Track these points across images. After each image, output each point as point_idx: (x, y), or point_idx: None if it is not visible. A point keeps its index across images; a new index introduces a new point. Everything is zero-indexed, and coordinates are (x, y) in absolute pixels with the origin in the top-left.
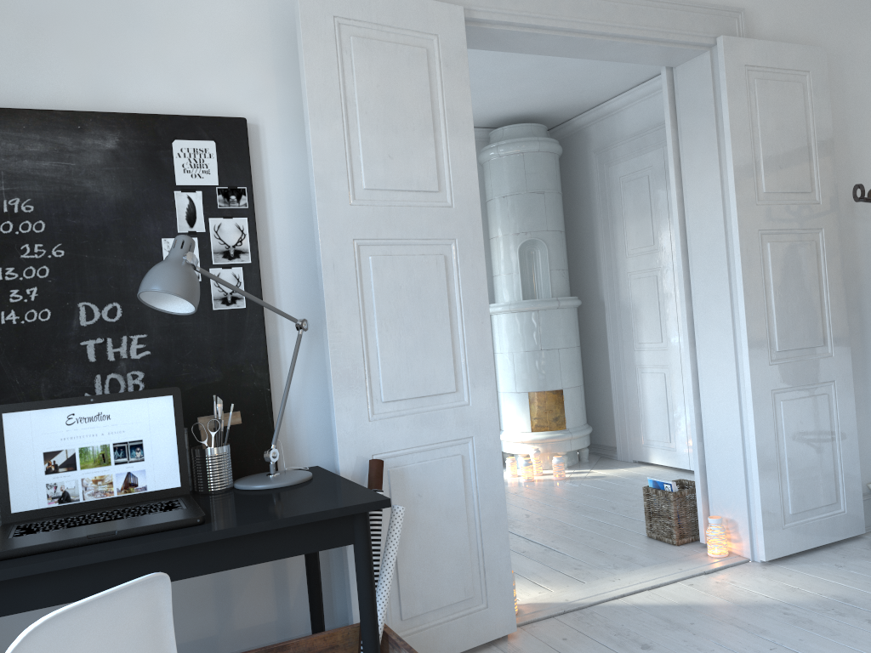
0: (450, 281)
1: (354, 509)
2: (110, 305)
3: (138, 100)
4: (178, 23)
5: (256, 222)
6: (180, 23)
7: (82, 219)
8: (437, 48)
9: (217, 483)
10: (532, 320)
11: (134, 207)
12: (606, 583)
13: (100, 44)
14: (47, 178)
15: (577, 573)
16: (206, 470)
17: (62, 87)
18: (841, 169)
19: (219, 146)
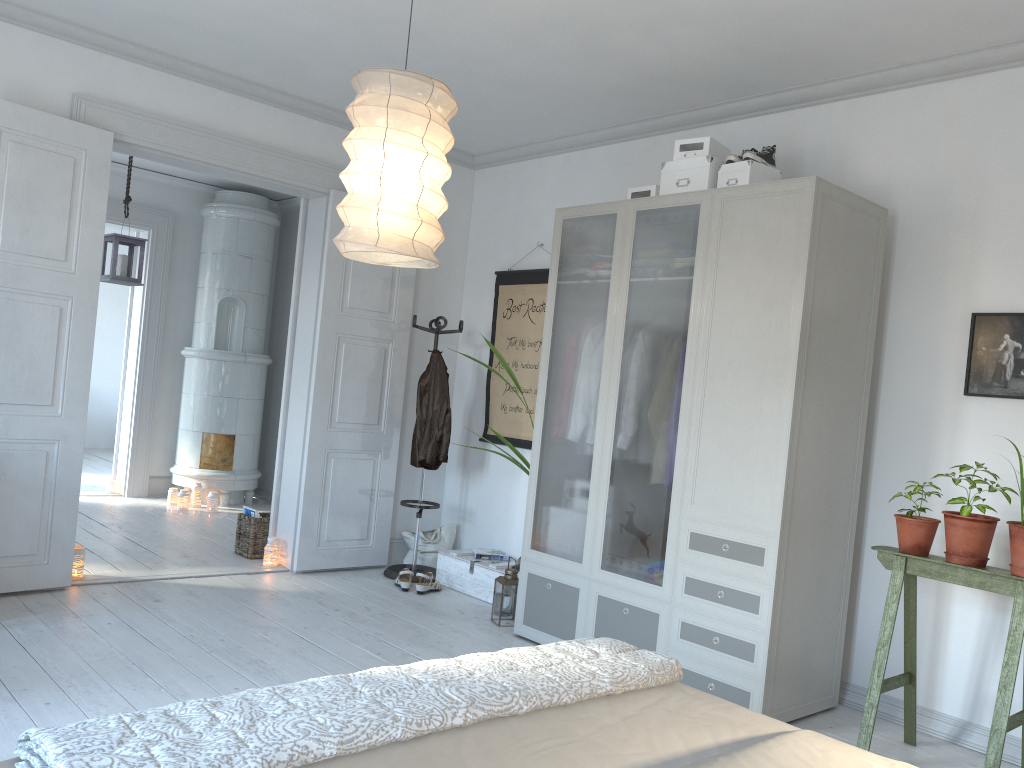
0: (63, 326)
1: None
2: None
3: None
4: None
5: None
6: None
7: None
8: (85, 159)
9: None
10: (218, 369)
11: None
12: (167, 571)
13: None
14: None
15: (154, 565)
16: None
17: None
18: (424, 300)
19: None
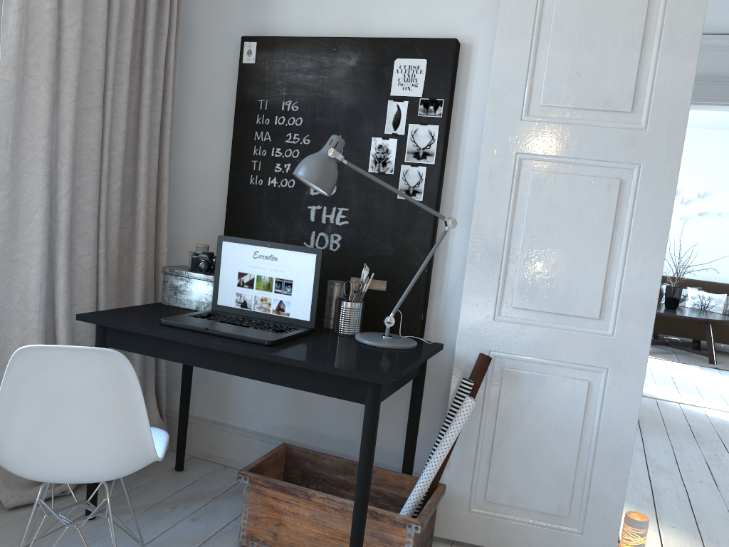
0: (622, 207)
1: (358, 376)
2: None
3: (383, 27)
4: None
5: (452, 130)
6: None
7: (324, 118)
8: None
9: (342, 328)
10: None
11: (359, 112)
12: None
13: None
14: (309, 87)
15: None
16: (337, 316)
17: (335, 19)
18: None
19: (429, 64)
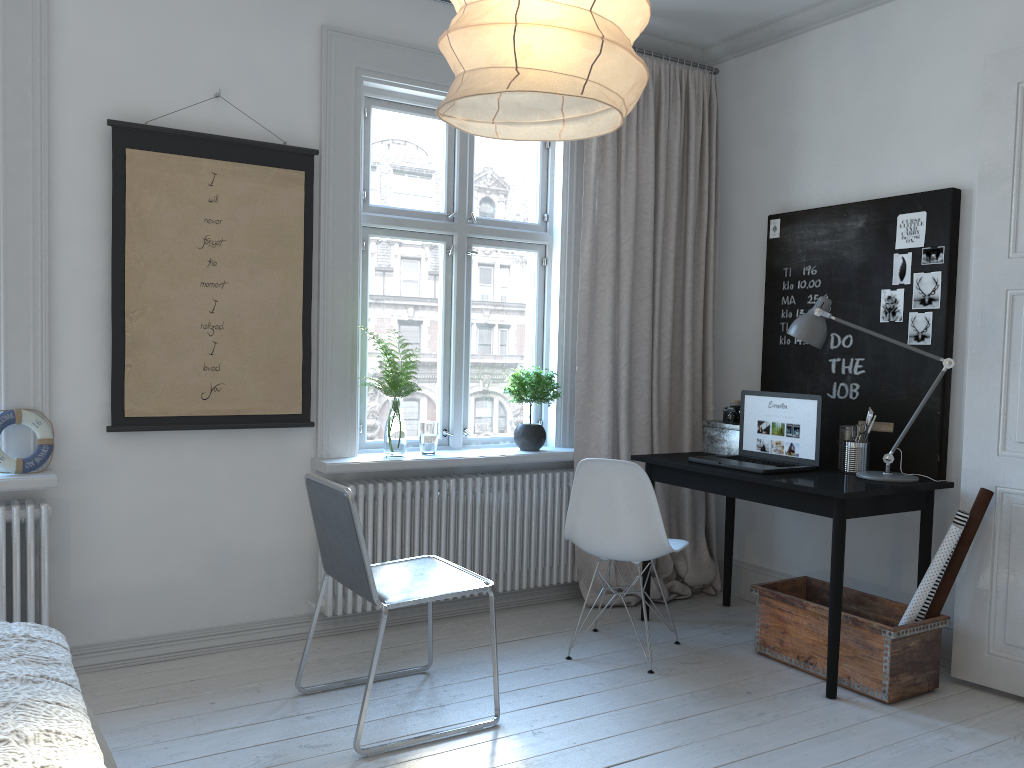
0: None
1: (820, 491)
2: (846, 336)
3: (889, 186)
4: (922, 118)
5: (959, 273)
6: (924, 118)
7: (838, 278)
8: None
9: (846, 466)
10: None
11: (868, 268)
12: None
13: (871, 150)
14: (824, 252)
15: None
16: (842, 456)
17: (847, 186)
18: None
19: (928, 215)
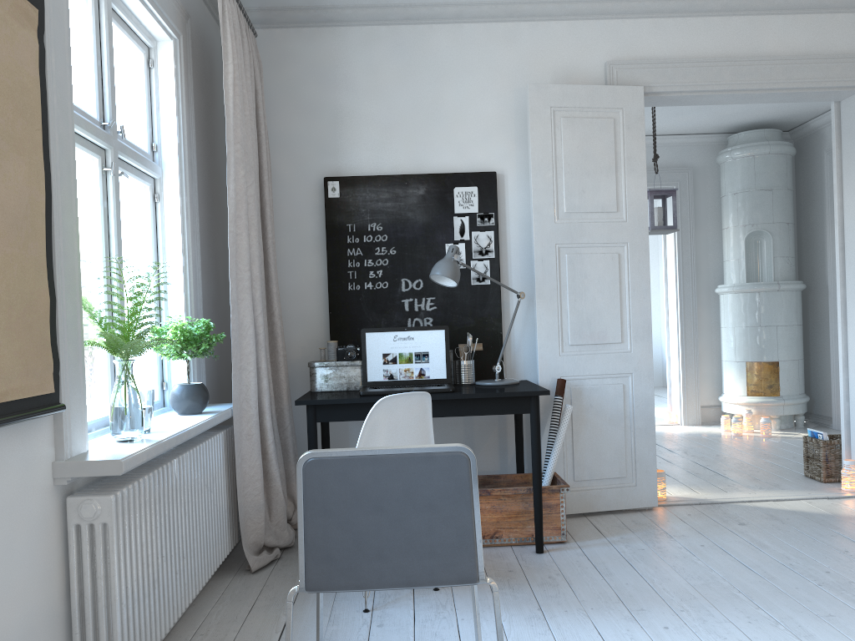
0: (622, 270)
1: (529, 393)
2: (417, 280)
3: (437, 165)
4: (460, 118)
5: (499, 233)
6: (462, 118)
7: (405, 234)
8: (621, 117)
9: (465, 380)
10: (753, 300)
11: (432, 226)
12: (742, 494)
13: (419, 135)
14: (389, 212)
15: (727, 488)
16: (460, 372)
17: (398, 161)
18: None
19: (479, 189)
